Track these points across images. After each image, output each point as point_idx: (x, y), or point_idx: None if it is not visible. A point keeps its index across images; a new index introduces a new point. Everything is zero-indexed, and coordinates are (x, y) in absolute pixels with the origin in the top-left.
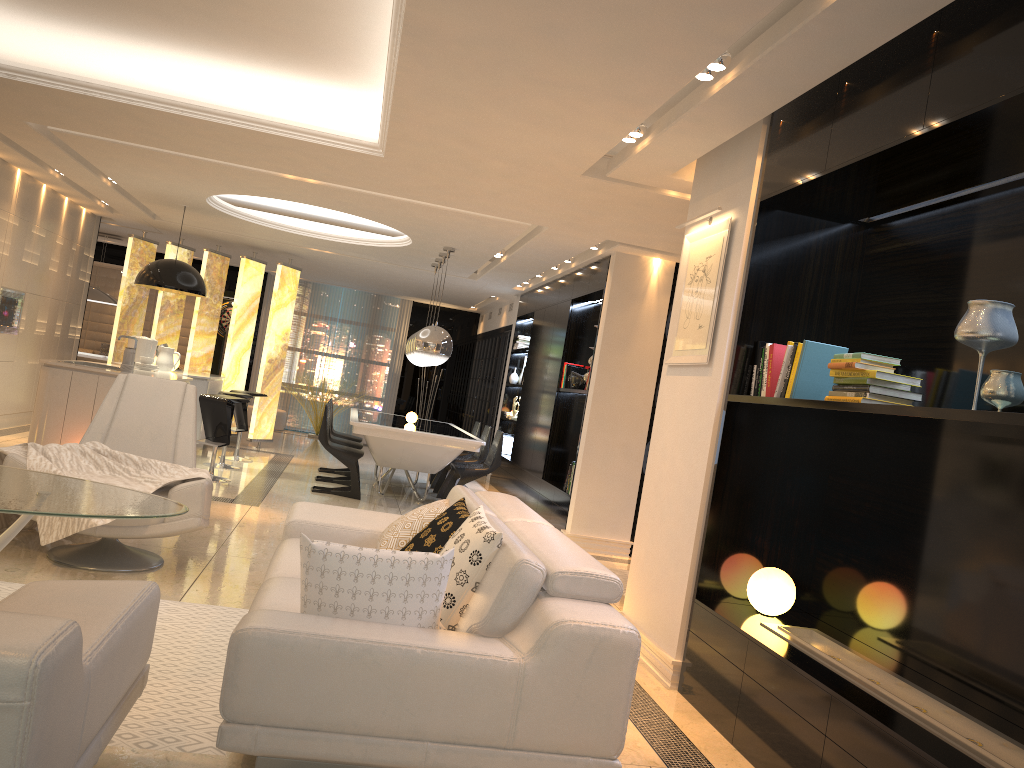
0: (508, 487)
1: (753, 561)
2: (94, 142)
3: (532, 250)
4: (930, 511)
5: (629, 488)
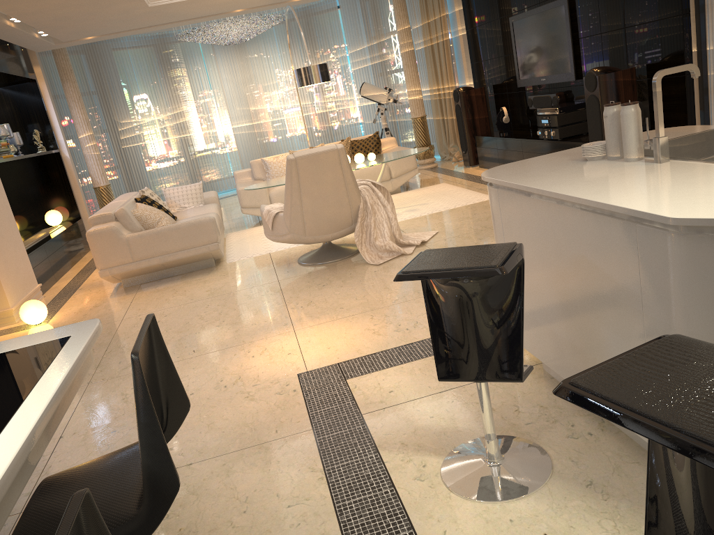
0: None
1: None
2: None
3: None
4: None
5: None
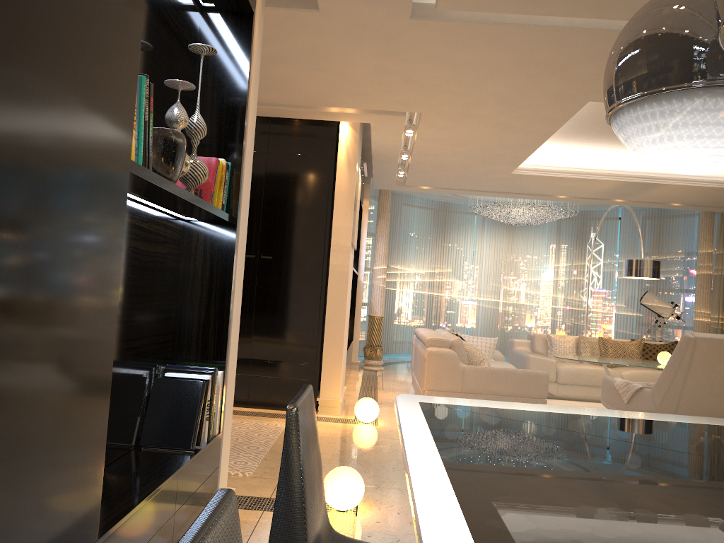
0: None
1: None
2: None
3: None
4: None
5: None
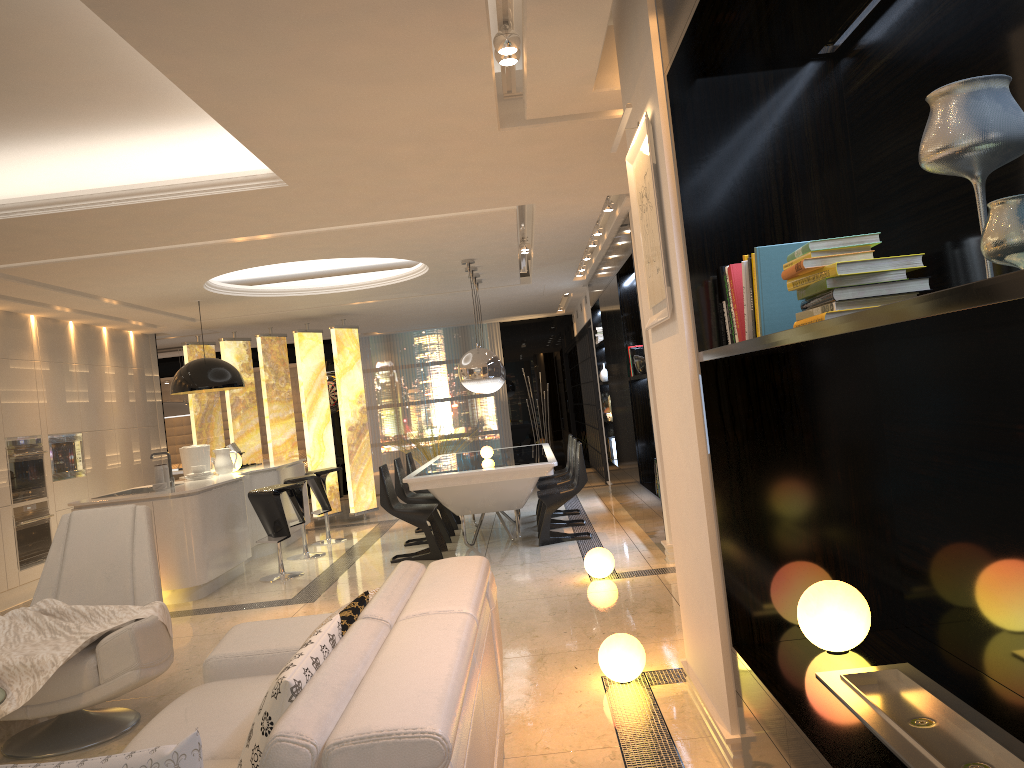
0: (622, 496)
1: (803, 574)
2: (41, 268)
3: (547, 234)
4: (1015, 455)
5: None
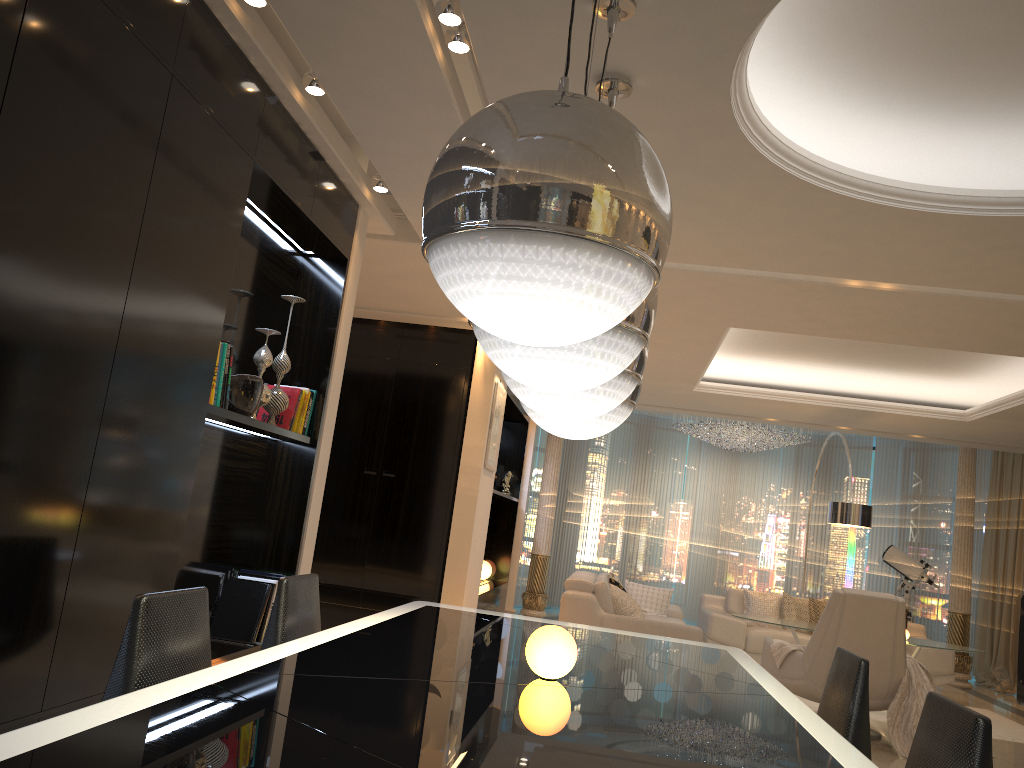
0: None
1: None
2: None
3: None
4: None
5: None
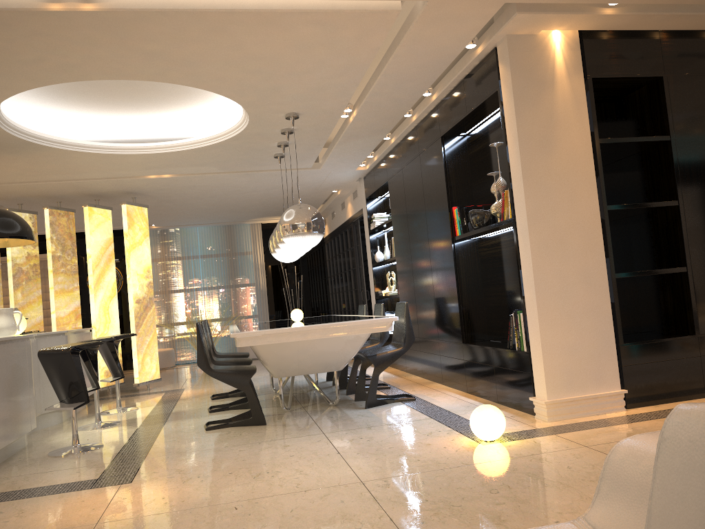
0: (410, 363)
1: None
2: None
3: (392, 79)
4: None
5: (602, 323)
